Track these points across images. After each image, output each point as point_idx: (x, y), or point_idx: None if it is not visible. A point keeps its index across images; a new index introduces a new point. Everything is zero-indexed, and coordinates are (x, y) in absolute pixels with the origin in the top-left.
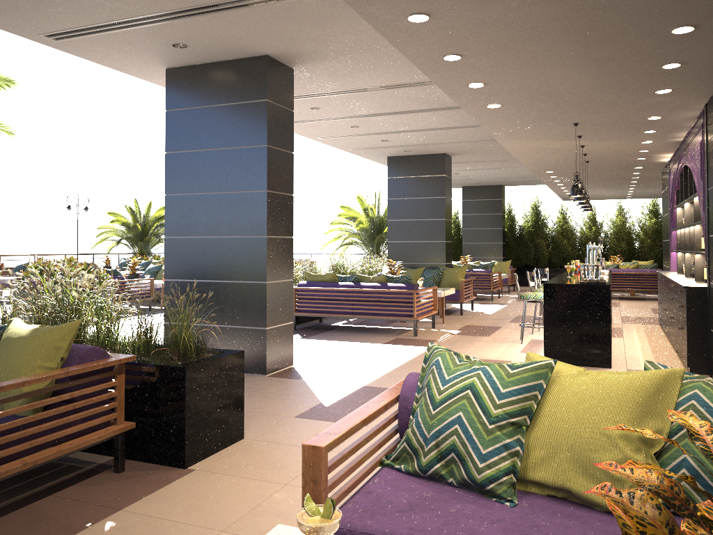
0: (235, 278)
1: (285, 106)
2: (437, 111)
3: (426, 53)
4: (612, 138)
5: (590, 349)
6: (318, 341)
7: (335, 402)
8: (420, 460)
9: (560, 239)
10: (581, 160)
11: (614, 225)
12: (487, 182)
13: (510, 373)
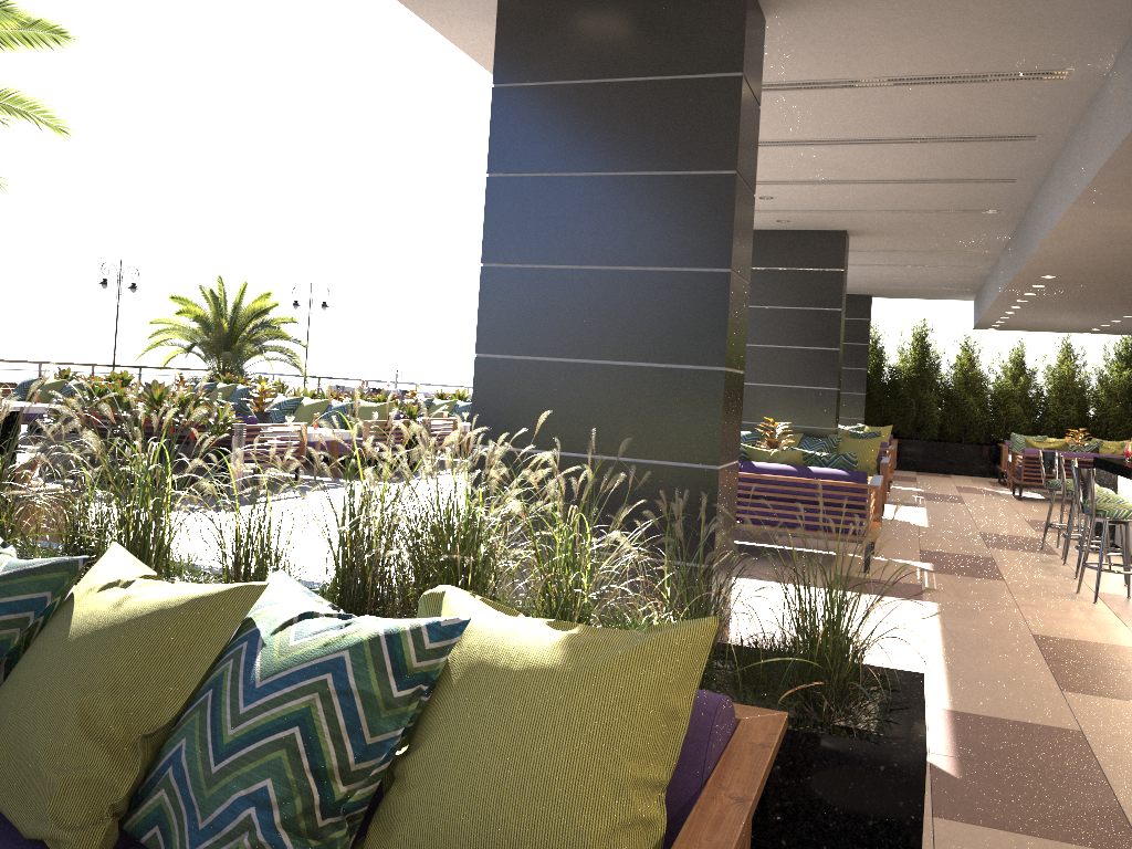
0: (642, 455)
1: (755, 96)
2: (936, 143)
3: None
4: None
5: None
6: None
7: (960, 764)
8: None
9: (961, 393)
10: None
11: (1057, 376)
12: (850, 288)
13: None
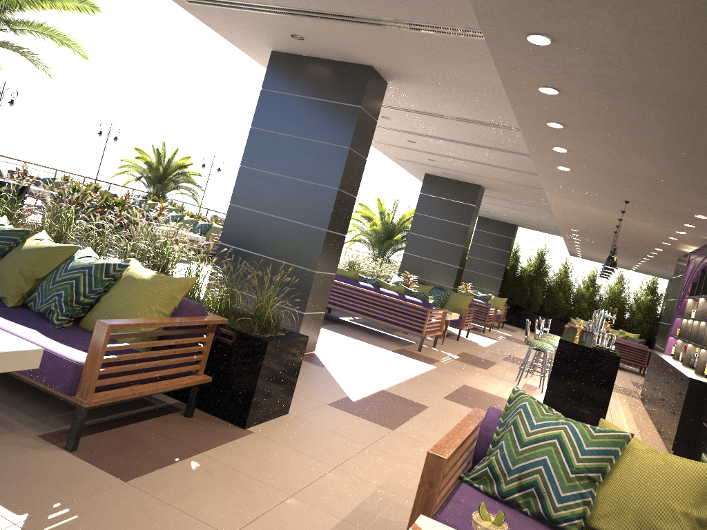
0: (287, 260)
1: (372, 116)
2: (496, 150)
3: (534, 116)
4: (651, 221)
5: (587, 410)
6: (331, 332)
7: (360, 399)
8: (500, 486)
9: (556, 290)
10: (610, 229)
11: (611, 291)
12: (503, 218)
13: (593, 434)
